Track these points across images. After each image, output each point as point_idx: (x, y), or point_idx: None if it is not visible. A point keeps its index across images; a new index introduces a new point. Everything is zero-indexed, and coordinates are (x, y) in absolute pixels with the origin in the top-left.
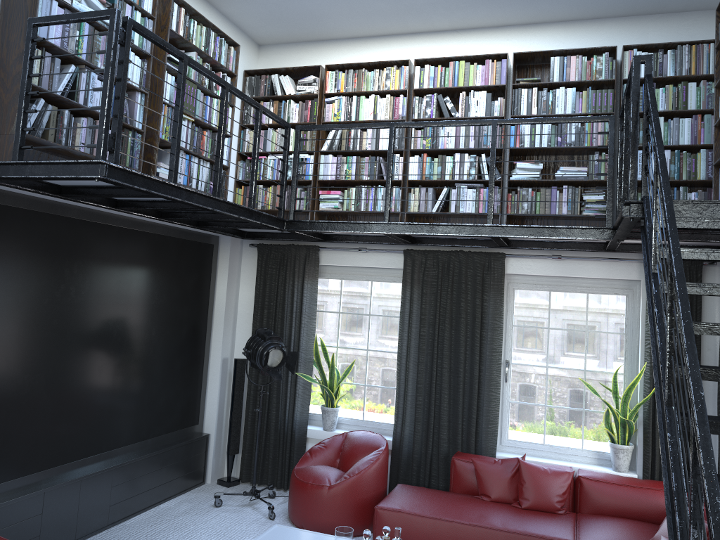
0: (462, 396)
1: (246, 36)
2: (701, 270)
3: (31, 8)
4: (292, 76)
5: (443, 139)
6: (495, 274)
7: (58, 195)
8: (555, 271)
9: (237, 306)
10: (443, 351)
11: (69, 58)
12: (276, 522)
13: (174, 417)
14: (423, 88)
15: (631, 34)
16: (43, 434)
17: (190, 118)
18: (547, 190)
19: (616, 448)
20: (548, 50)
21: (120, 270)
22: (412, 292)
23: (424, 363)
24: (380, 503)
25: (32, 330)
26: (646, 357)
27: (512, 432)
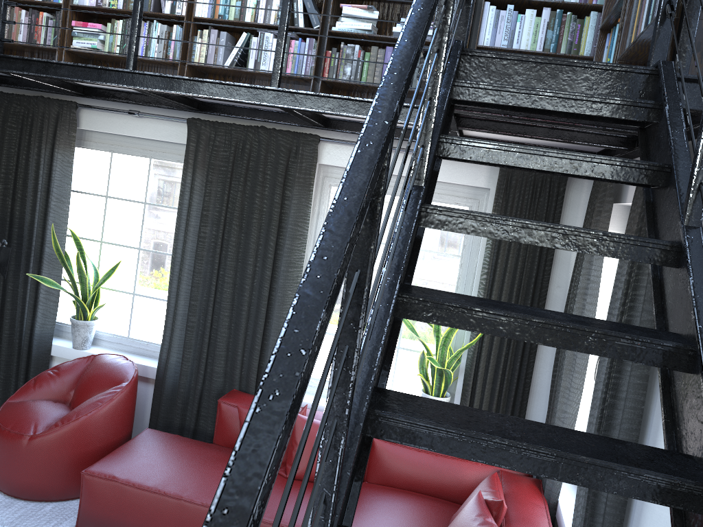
0: (245, 320)
1: None
2: (565, 182)
3: None
4: None
5: None
6: (303, 164)
7: None
8: None
9: None
10: (226, 261)
11: None
12: None
13: None
14: None
15: None
16: None
17: None
18: (379, 51)
19: None
20: None
21: None
22: (193, 178)
23: (202, 274)
24: (93, 464)
25: None
26: (480, 290)
27: None
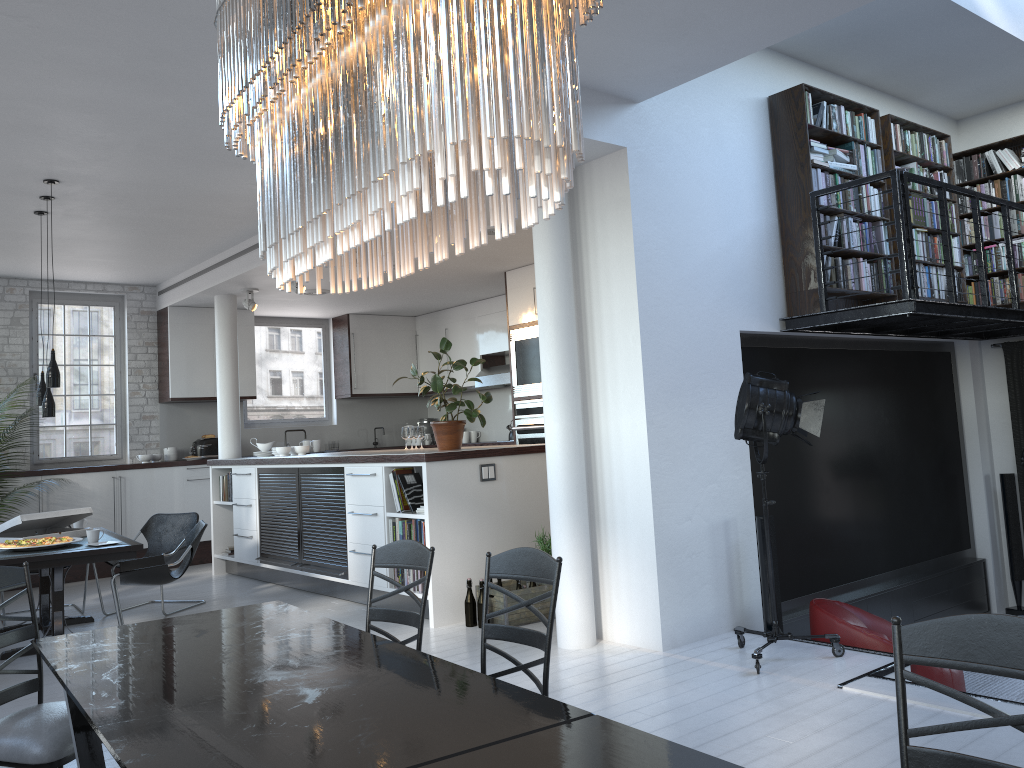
0: None
1: (942, 117)
2: None
3: (805, 182)
4: (1008, 146)
5: None
6: None
7: (836, 331)
8: None
9: (987, 416)
10: None
11: (831, 212)
12: None
13: (947, 538)
14: None
15: None
16: (853, 547)
17: (923, 230)
18: None
19: None
20: None
21: (879, 391)
22: None
23: None
24: None
25: (830, 454)
26: None
27: None
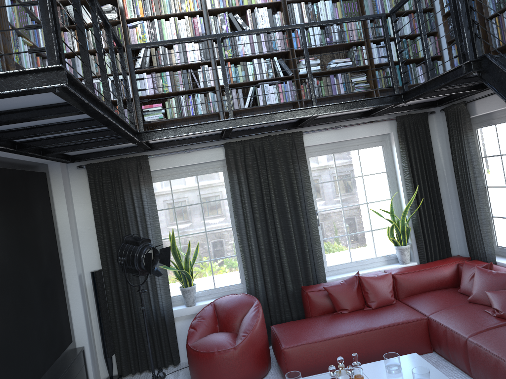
0: (295, 245)
1: None
2: (427, 118)
3: None
4: None
5: (241, 49)
6: (299, 148)
7: None
8: (337, 138)
9: (76, 225)
10: (274, 215)
11: None
12: None
13: (56, 343)
14: (216, 8)
15: None
16: None
17: (29, 42)
18: (327, 78)
19: (402, 249)
20: None
21: None
22: (239, 176)
23: (261, 229)
24: (281, 344)
25: None
26: (407, 183)
27: (329, 261)
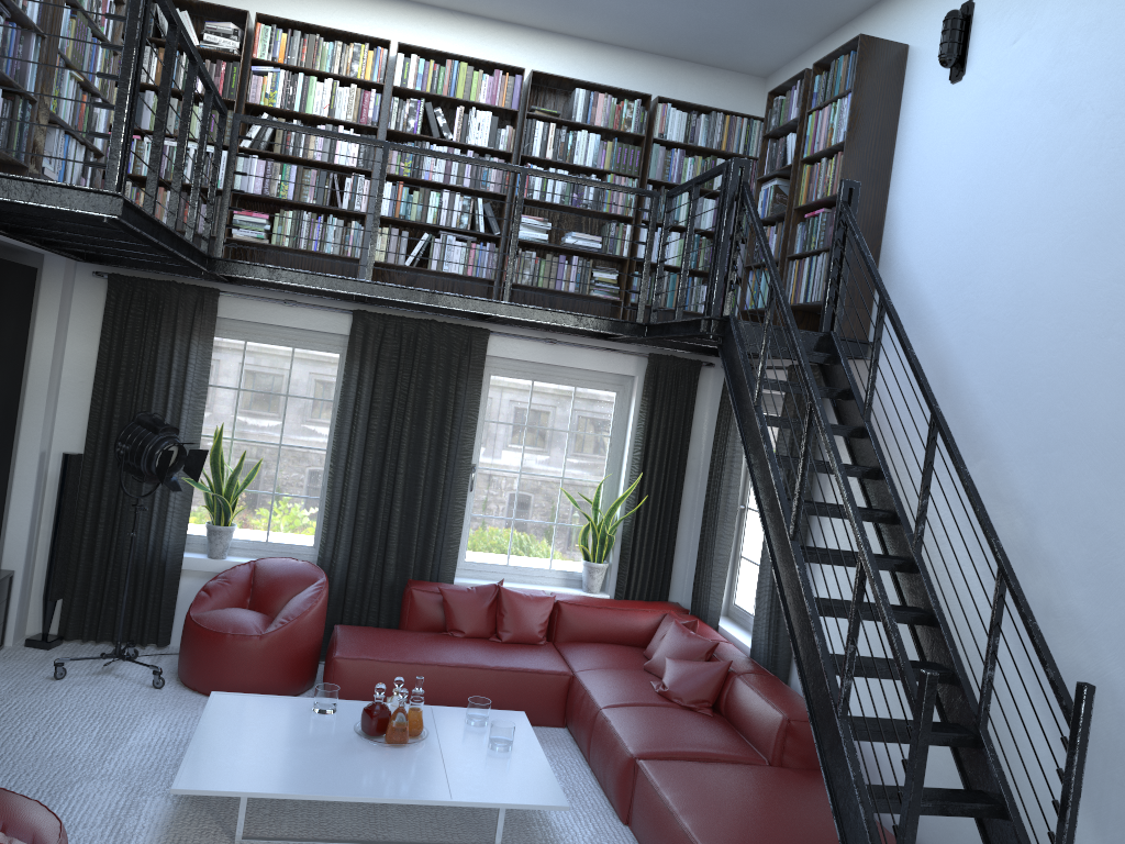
0: (420, 509)
1: None
2: (699, 371)
3: None
4: (186, 10)
5: (429, 167)
6: (476, 356)
7: None
8: (546, 358)
9: (62, 368)
10: (400, 452)
11: None
12: (167, 690)
13: None
14: (408, 89)
15: (660, 79)
16: None
17: (79, 77)
18: (554, 259)
19: (592, 567)
20: (575, 78)
21: None
22: (363, 371)
23: (372, 467)
24: (336, 651)
25: None
26: (634, 465)
27: (471, 553)
